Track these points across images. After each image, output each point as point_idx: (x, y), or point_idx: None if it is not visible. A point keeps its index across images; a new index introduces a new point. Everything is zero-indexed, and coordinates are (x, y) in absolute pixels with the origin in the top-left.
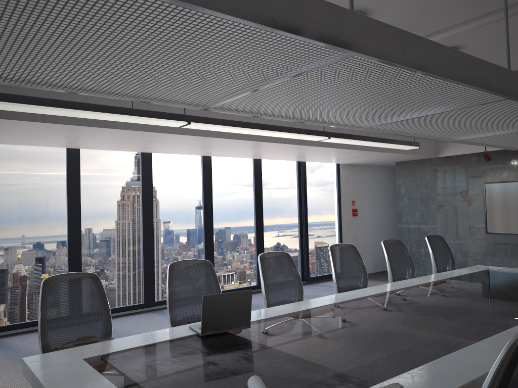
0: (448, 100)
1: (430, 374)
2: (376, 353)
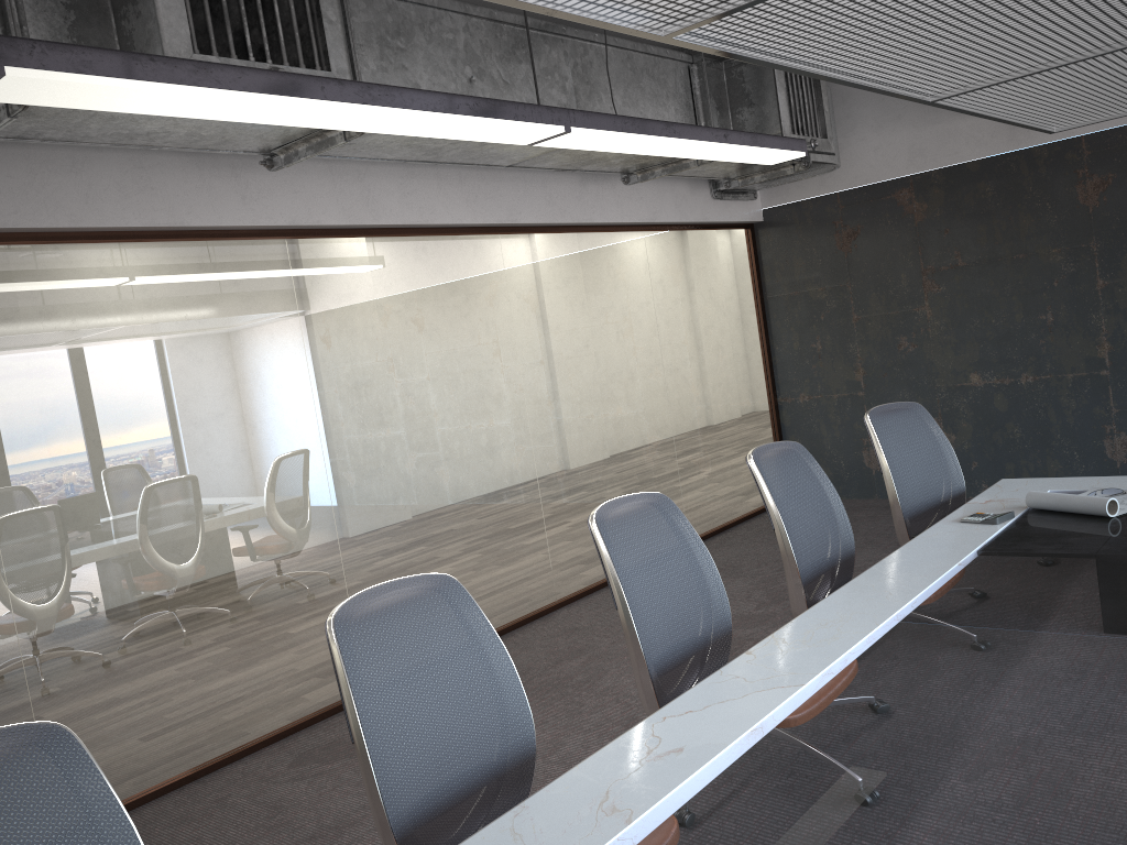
0: (840, 2)
1: (918, 569)
2: (1037, 582)
